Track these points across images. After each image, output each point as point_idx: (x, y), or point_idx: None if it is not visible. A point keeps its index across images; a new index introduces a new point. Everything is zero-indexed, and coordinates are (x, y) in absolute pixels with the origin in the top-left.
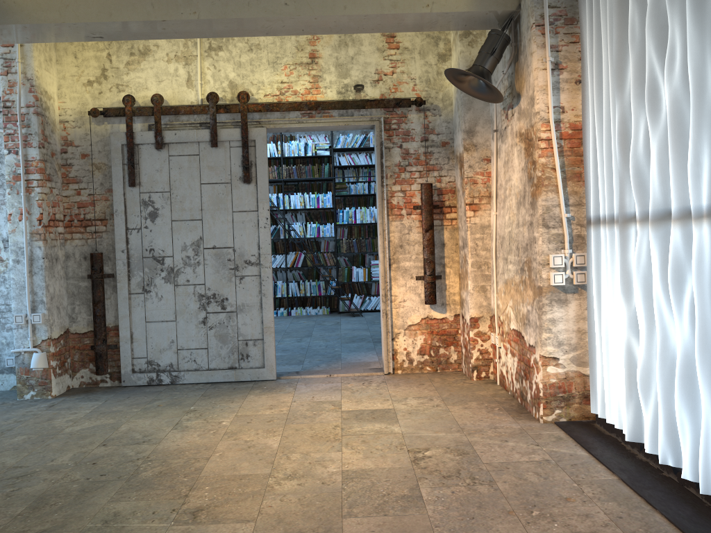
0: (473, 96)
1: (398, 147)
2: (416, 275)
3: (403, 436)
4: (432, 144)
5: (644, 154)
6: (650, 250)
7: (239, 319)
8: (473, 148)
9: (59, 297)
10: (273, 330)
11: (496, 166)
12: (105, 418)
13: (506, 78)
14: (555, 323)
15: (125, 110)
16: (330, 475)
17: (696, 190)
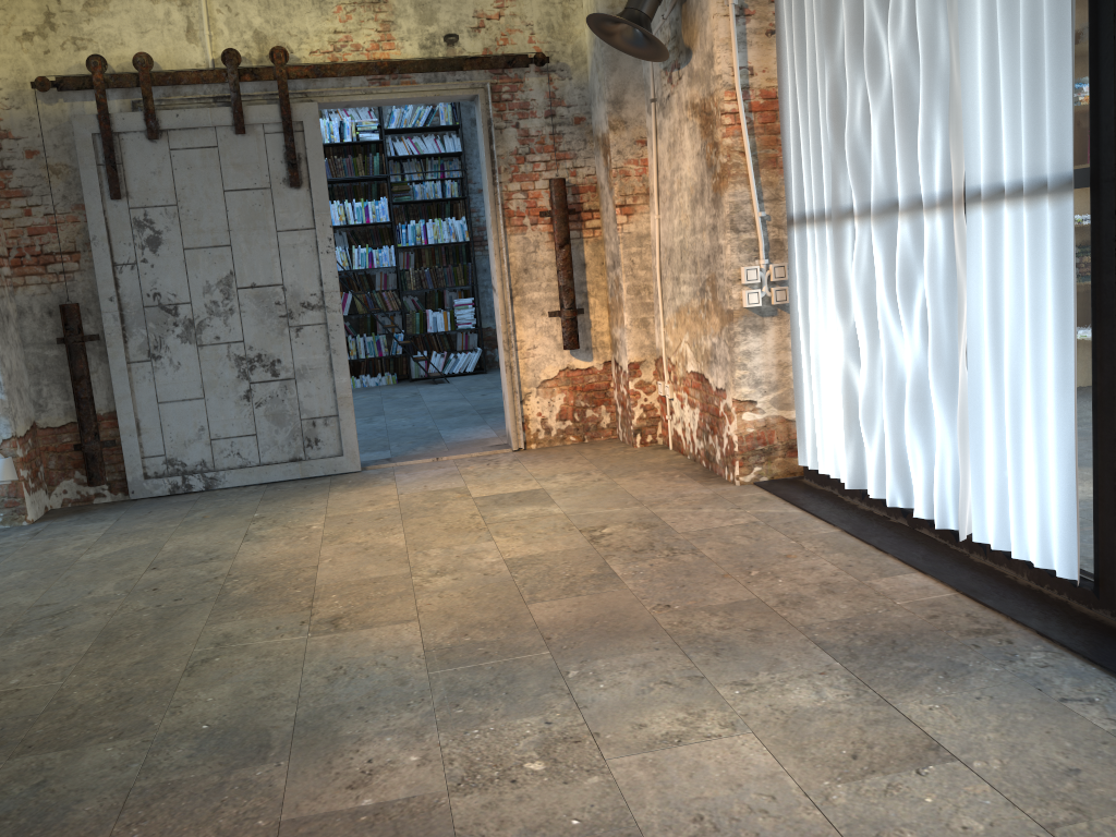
0: (625, 53)
1: (514, 127)
2: (549, 311)
3: (568, 516)
4: (562, 121)
5: (863, 131)
6: (873, 251)
7: (301, 389)
8: (623, 126)
9: (18, 374)
10: (351, 401)
11: (656, 151)
12: (133, 539)
13: (668, 26)
14: (751, 356)
15: (92, 80)
16: (491, 566)
17: (928, 174)
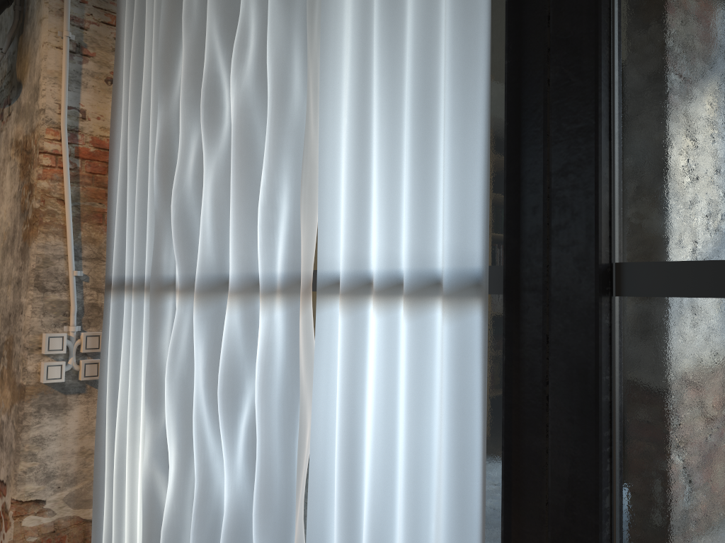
0: None
1: None
2: None
3: None
4: None
5: (194, 189)
6: (194, 338)
7: None
8: None
9: None
10: None
11: None
12: None
13: (6, 60)
14: (45, 443)
15: None
16: None
17: (269, 249)
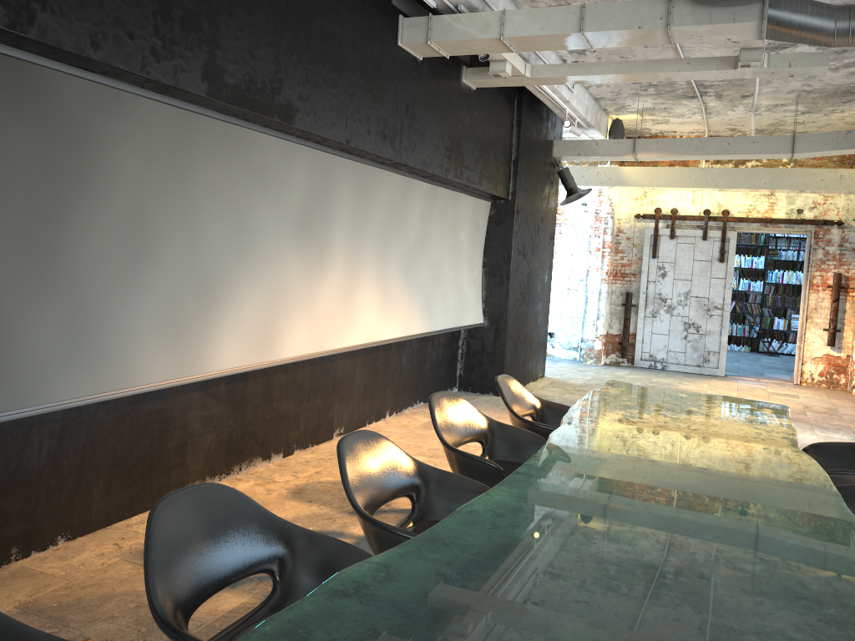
0: None
1: (821, 249)
2: (823, 328)
3: (801, 402)
4: (845, 249)
5: None
6: None
7: (706, 339)
8: None
9: (607, 313)
10: (726, 348)
11: None
12: (640, 375)
13: None
14: None
15: (655, 216)
16: None
17: None
